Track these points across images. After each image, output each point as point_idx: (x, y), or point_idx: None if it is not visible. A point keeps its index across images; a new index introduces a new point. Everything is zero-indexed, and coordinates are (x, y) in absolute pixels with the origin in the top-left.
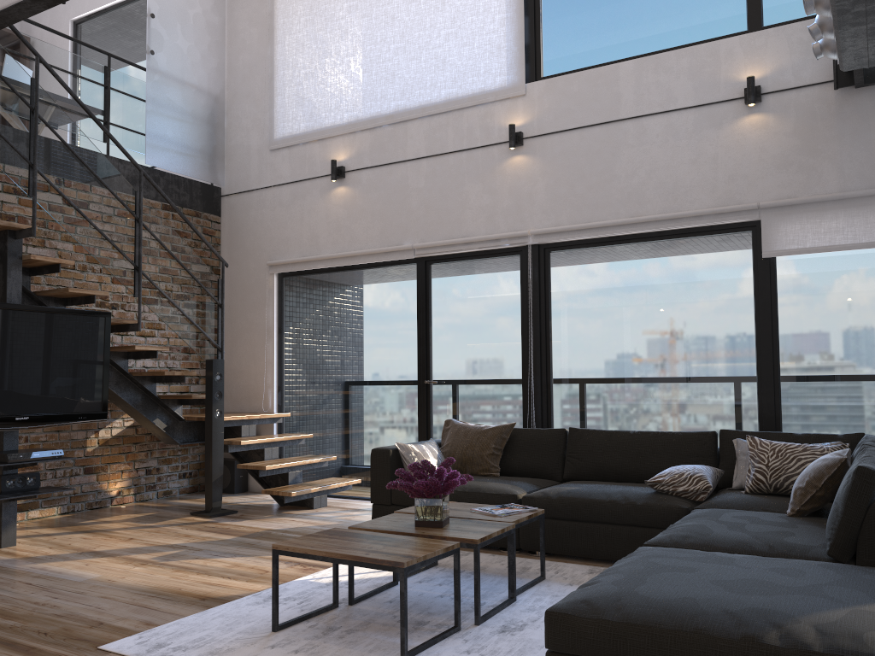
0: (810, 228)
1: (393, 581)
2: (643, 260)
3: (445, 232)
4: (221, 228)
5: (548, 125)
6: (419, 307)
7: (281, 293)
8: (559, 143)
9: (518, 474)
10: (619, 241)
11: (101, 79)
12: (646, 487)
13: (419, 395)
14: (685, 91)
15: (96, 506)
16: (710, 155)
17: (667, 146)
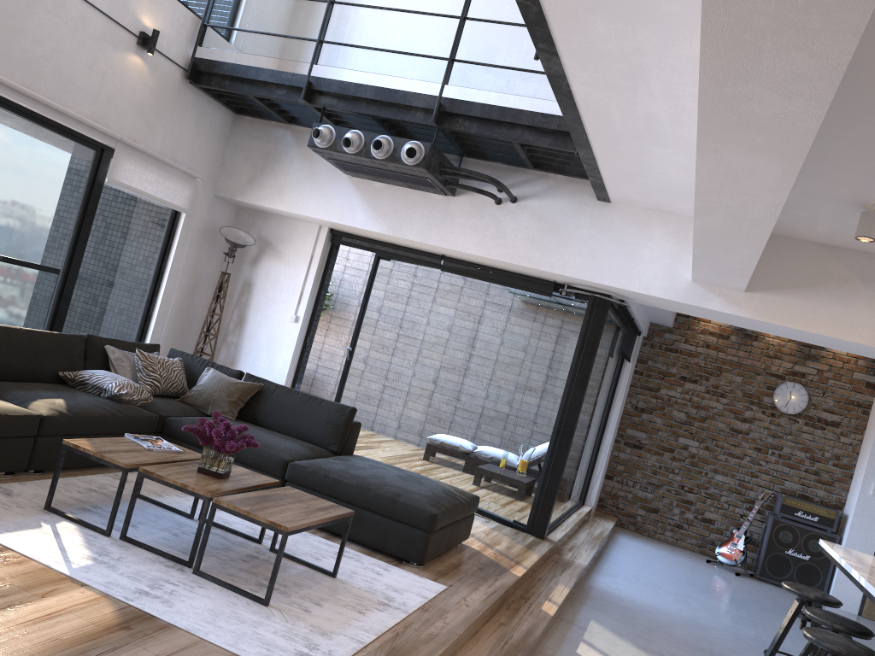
0: (139, 173)
1: (124, 536)
2: (8, 133)
3: None
4: None
5: None
6: None
7: None
8: None
9: None
10: None
11: None
12: (78, 392)
13: None
14: None
15: None
16: (102, 69)
17: (76, 36)
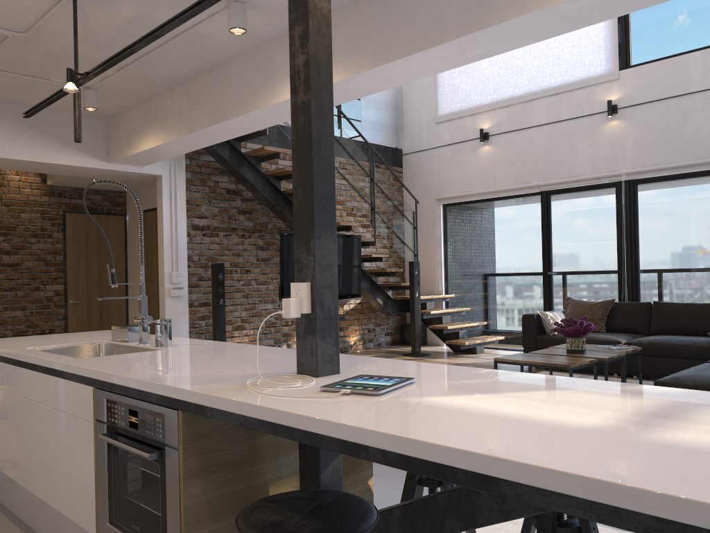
0: None
1: None
2: (706, 189)
3: (561, 174)
4: (403, 176)
5: (635, 98)
6: (543, 224)
7: (445, 217)
8: (644, 111)
9: (617, 331)
10: (689, 176)
11: None
12: (708, 337)
13: (544, 282)
14: None
15: (344, 350)
16: None
17: None
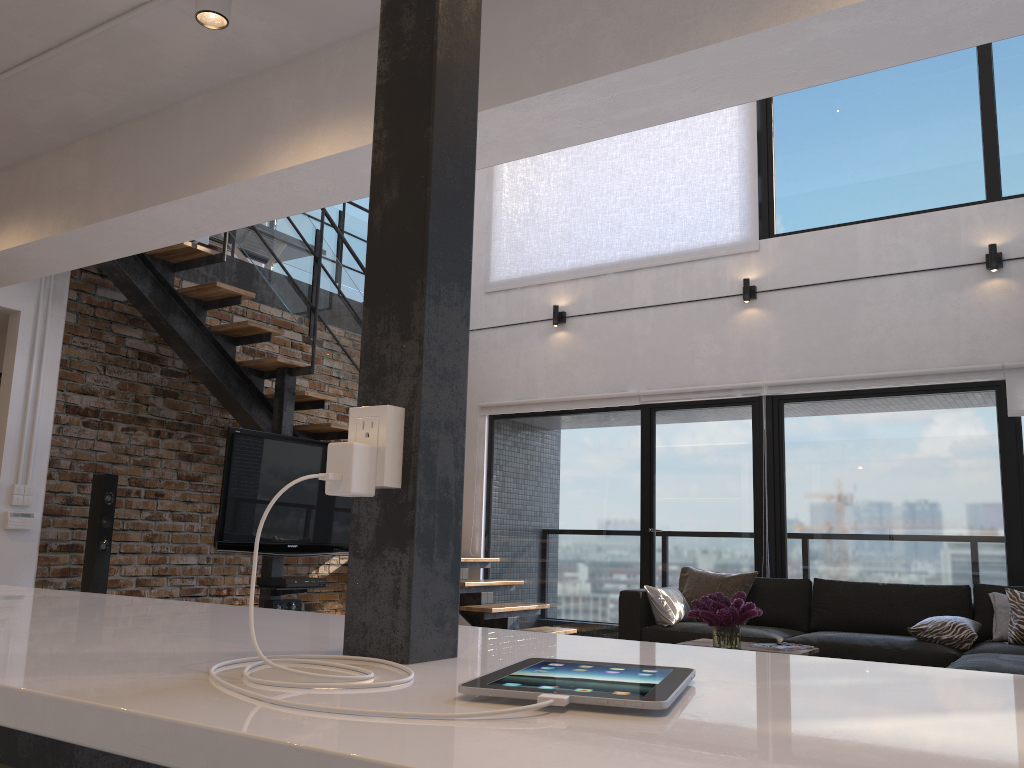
0: None
1: None
2: (882, 415)
3: (673, 380)
4: None
5: (782, 280)
6: (643, 453)
7: (492, 435)
8: (794, 298)
9: (761, 623)
10: (857, 395)
11: (336, 223)
12: (904, 636)
13: (642, 543)
14: (925, 254)
15: None
16: (951, 315)
17: (907, 305)
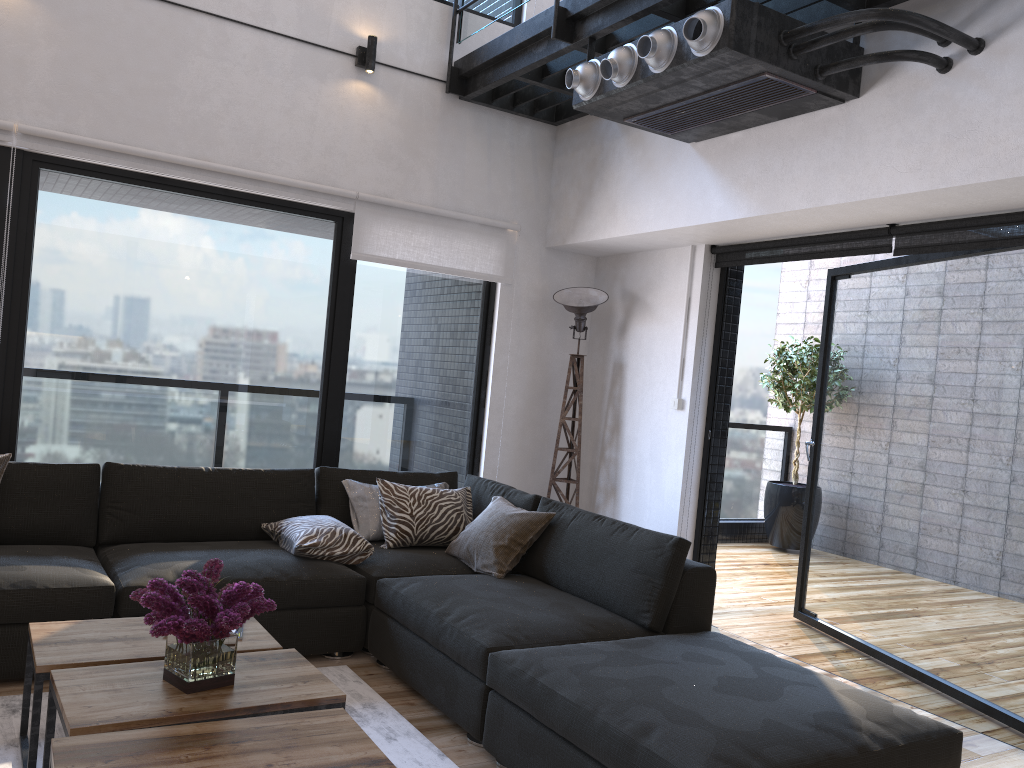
0: (402, 238)
1: None
2: (196, 223)
3: None
4: None
5: None
6: None
7: None
8: None
9: (14, 540)
10: (166, 186)
11: None
12: (264, 549)
13: None
14: (288, 14)
15: None
16: (308, 111)
17: (257, 77)
